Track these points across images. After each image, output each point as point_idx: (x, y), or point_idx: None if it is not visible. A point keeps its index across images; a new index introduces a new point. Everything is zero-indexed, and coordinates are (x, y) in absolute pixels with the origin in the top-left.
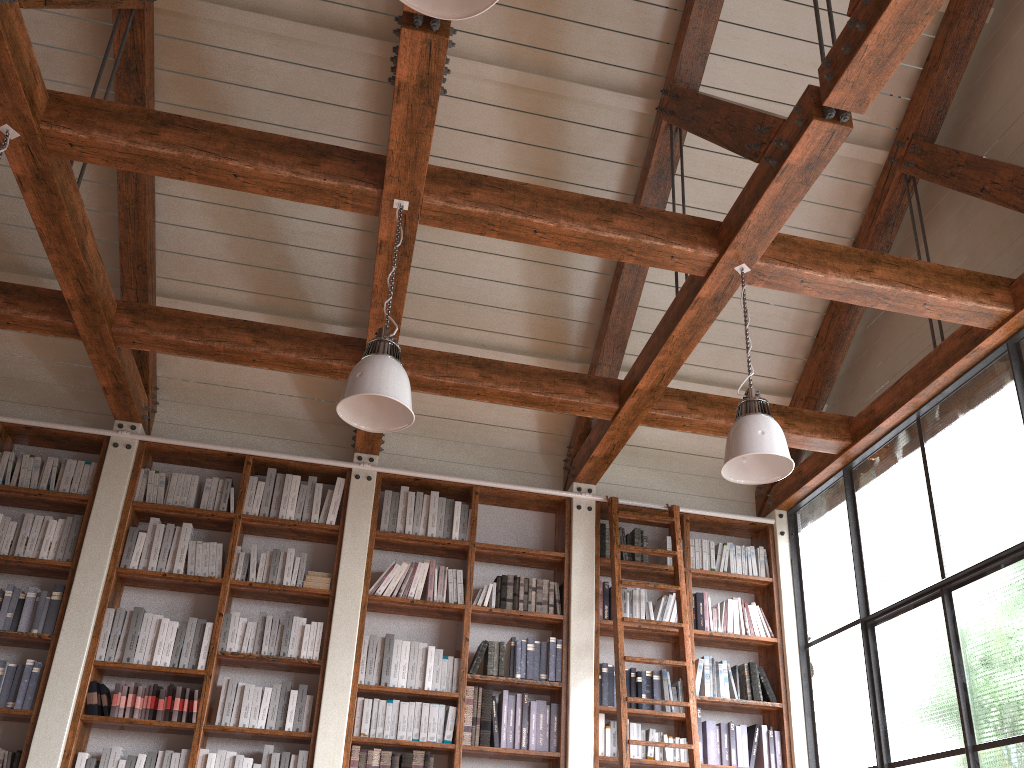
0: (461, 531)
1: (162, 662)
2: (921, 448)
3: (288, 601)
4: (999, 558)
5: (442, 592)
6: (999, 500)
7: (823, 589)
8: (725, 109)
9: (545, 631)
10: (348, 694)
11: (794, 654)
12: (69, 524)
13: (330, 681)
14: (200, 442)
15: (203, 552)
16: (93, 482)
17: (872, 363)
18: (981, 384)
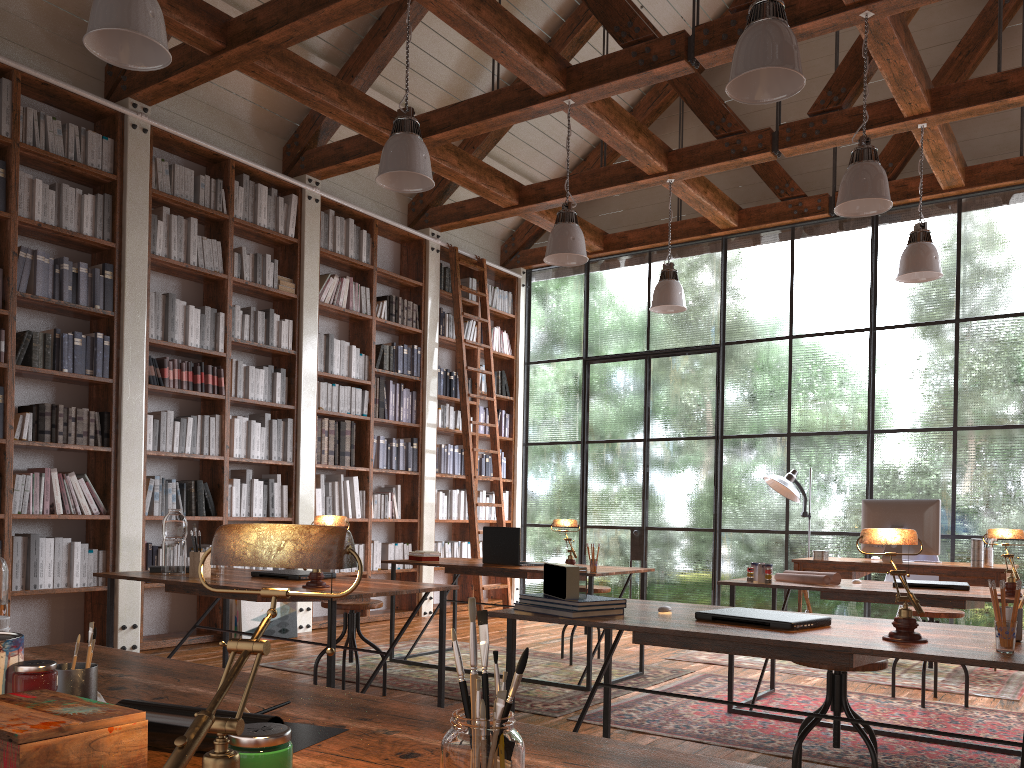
0: (367, 256)
1: (195, 344)
2: (648, 271)
3: (249, 295)
4: (687, 350)
5: (357, 304)
6: (693, 319)
7: (549, 331)
8: None
9: (395, 336)
10: (316, 379)
11: (522, 368)
12: (101, 202)
13: (305, 369)
14: (202, 140)
15: (208, 248)
16: (118, 162)
17: None
18: (697, 251)
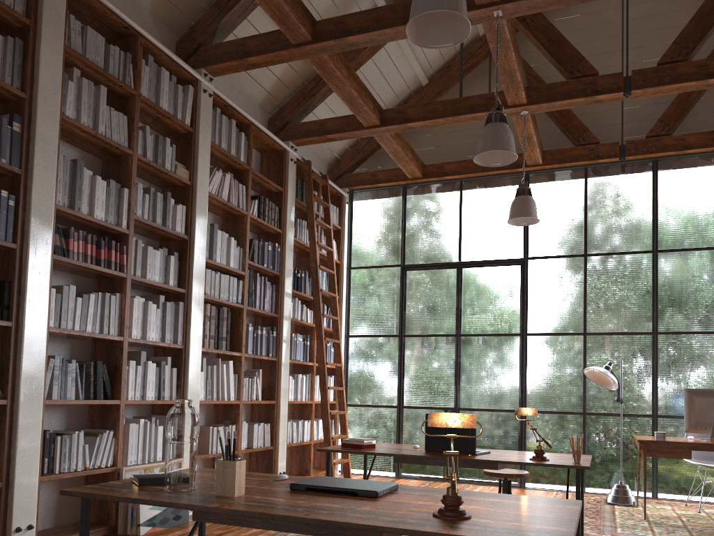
0: (244, 157)
1: (100, 217)
2: (460, 196)
3: (143, 177)
4: (495, 262)
5: (236, 199)
6: (500, 238)
7: (369, 242)
8: (544, 21)
9: (255, 234)
10: (204, 265)
11: (345, 271)
12: (11, 46)
13: (196, 254)
14: (117, 8)
15: (115, 120)
16: (32, 6)
17: (423, 132)
18: (503, 182)
